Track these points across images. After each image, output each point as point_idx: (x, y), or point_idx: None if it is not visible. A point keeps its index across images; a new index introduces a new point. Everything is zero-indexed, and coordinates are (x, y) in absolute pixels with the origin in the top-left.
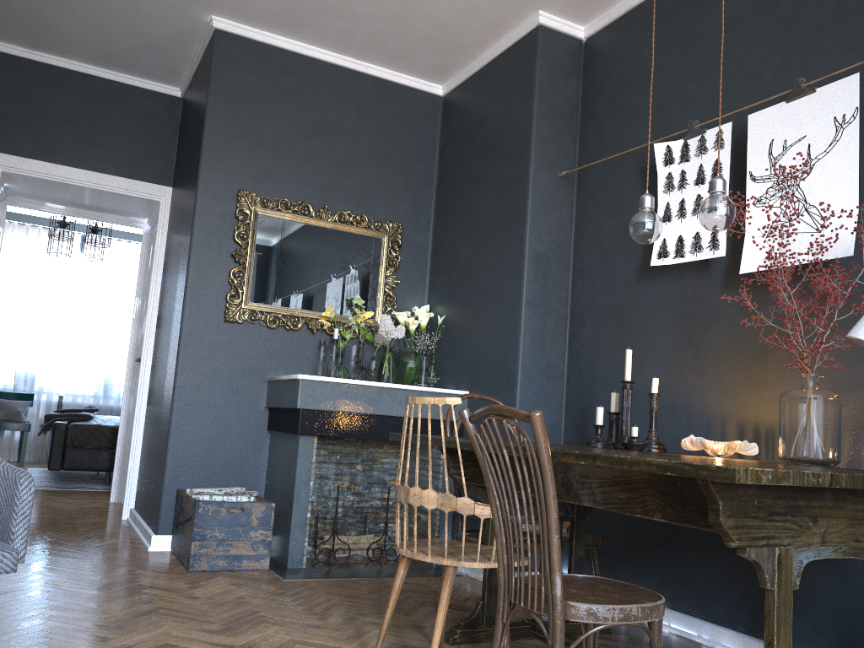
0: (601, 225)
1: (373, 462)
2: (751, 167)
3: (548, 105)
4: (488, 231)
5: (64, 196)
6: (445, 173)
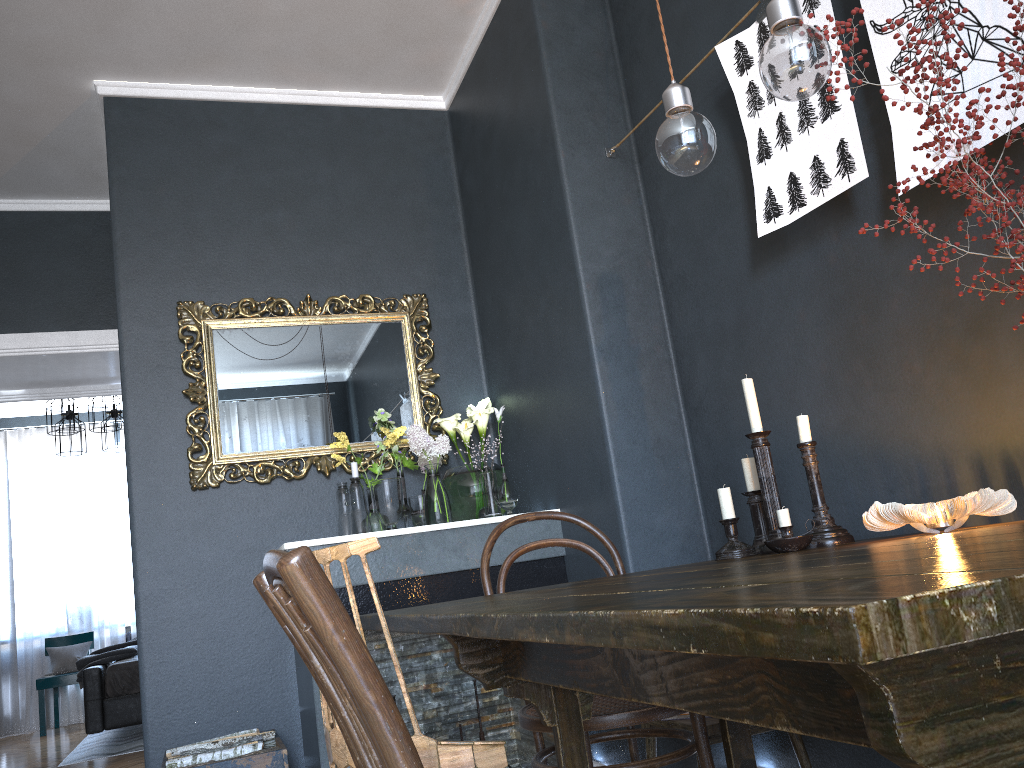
0: (683, 208)
1: None
2: (871, 13)
3: (566, 60)
4: (532, 267)
5: (11, 375)
6: (470, 210)
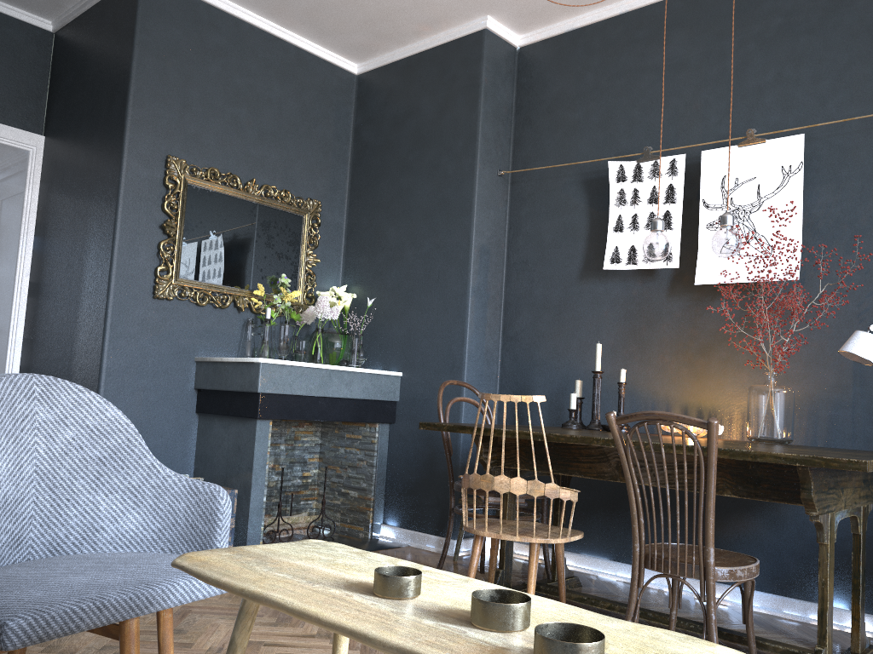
0: (539, 225)
1: (295, 442)
2: (704, 196)
3: (491, 107)
4: (424, 220)
5: None
6: (362, 154)
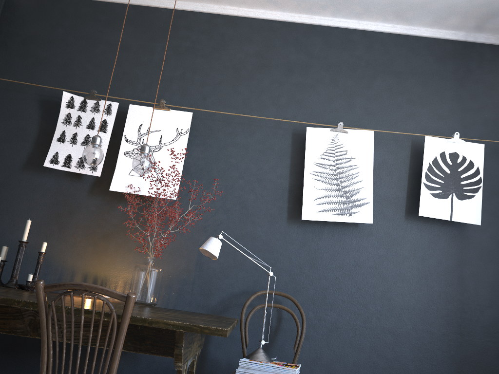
0: None
1: None
2: (126, 133)
3: None
4: None
5: None
6: None
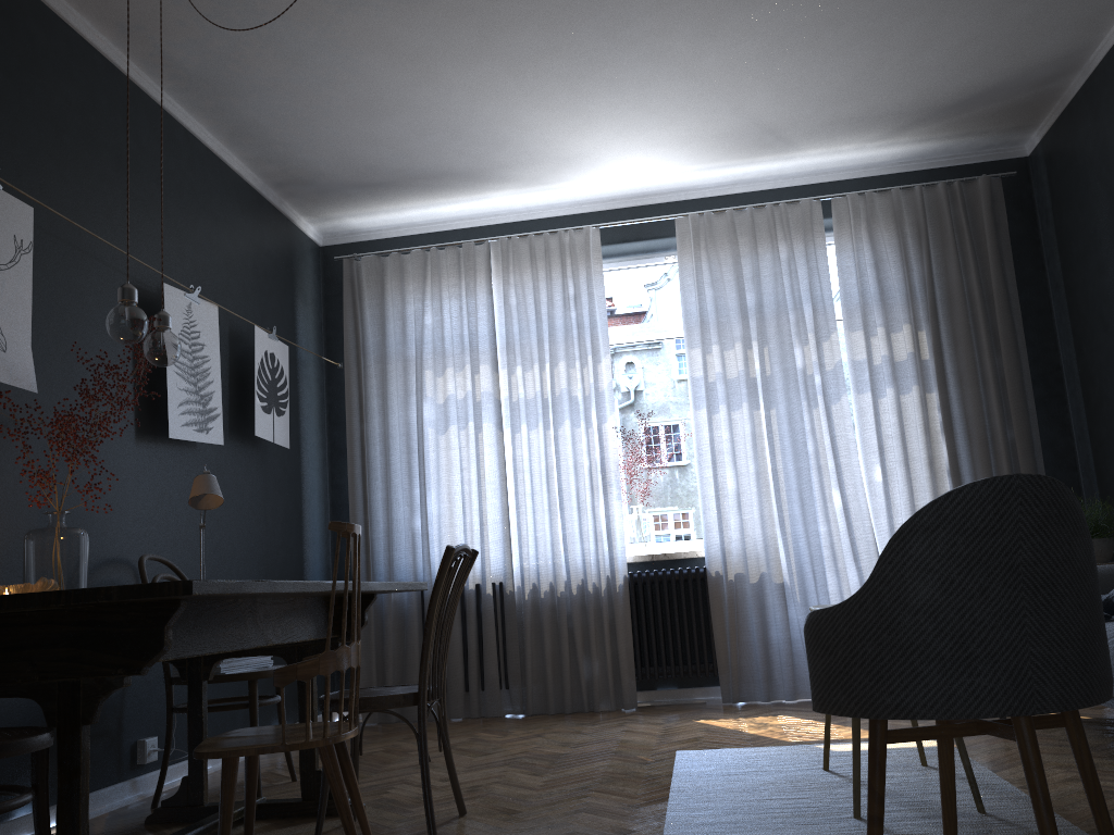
0: None
1: None
2: None
3: None
4: None
5: None
6: None
